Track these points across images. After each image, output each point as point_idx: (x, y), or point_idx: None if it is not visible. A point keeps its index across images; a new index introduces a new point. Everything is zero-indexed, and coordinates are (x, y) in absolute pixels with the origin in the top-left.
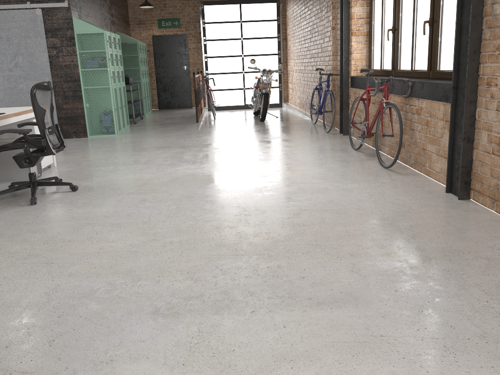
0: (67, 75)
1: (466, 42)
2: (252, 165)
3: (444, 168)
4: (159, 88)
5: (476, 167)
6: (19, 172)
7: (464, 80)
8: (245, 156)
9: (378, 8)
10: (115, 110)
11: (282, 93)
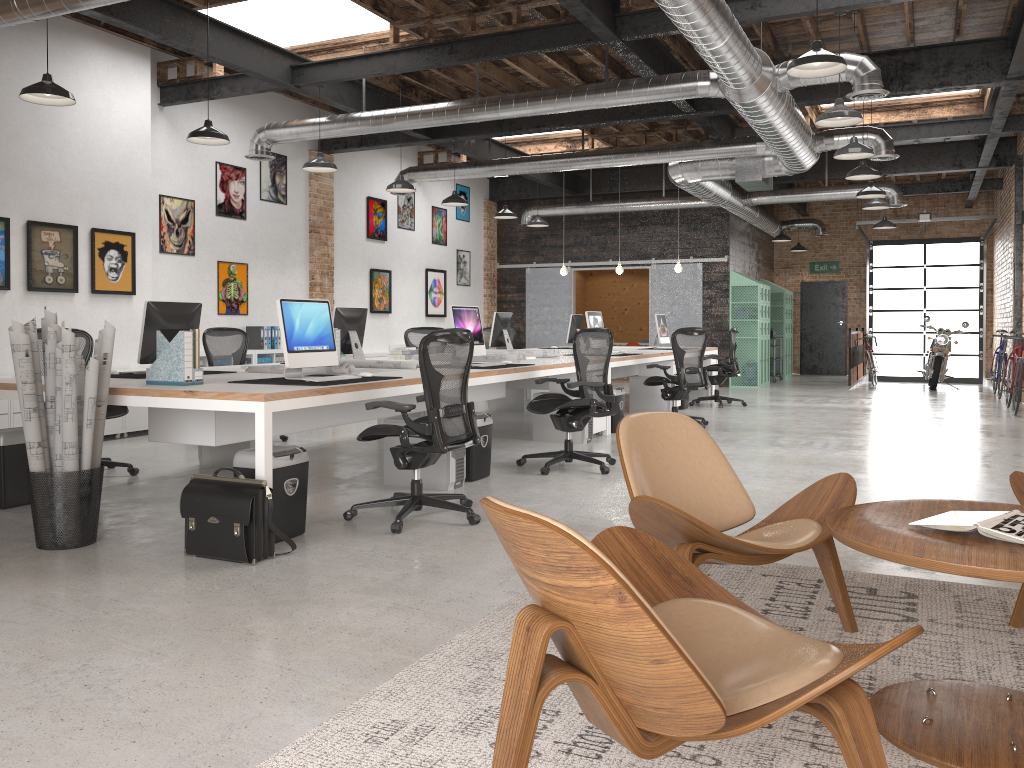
0: (716, 324)
1: None
2: (891, 407)
3: None
4: (803, 347)
5: None
6: (697, 394)
7: None
8: (888, 404)
9: None
10: (760, 361)
11: (983, 365)
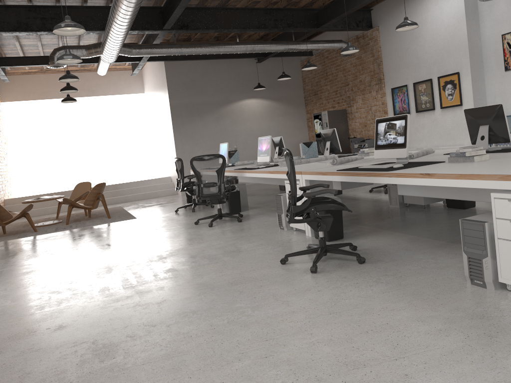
0: None
1: None
2: None
3: None
4: None
5: None
6: None
7: None
8: None
9: None
10: None
11: None
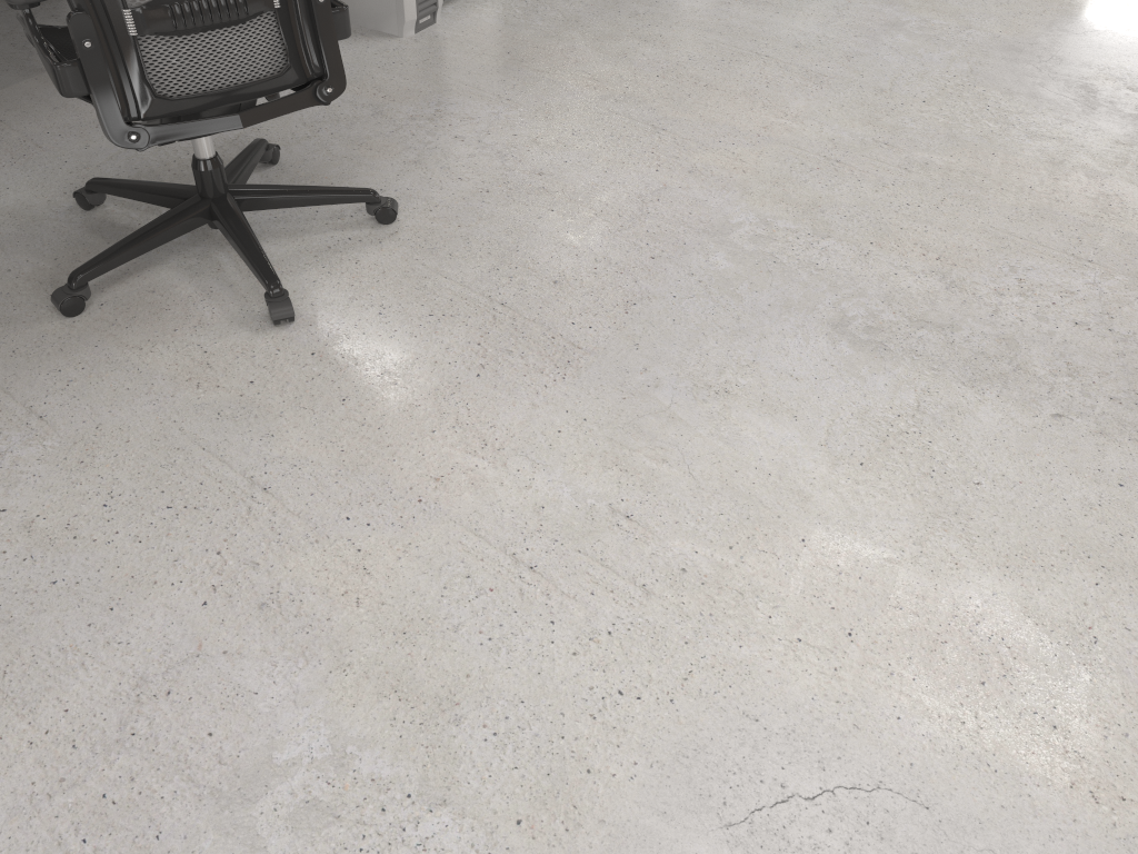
0: None
1: None
2: None
3: None
4: None
5: None
6: None
7: None
8: None
9: None
10: None
11: None
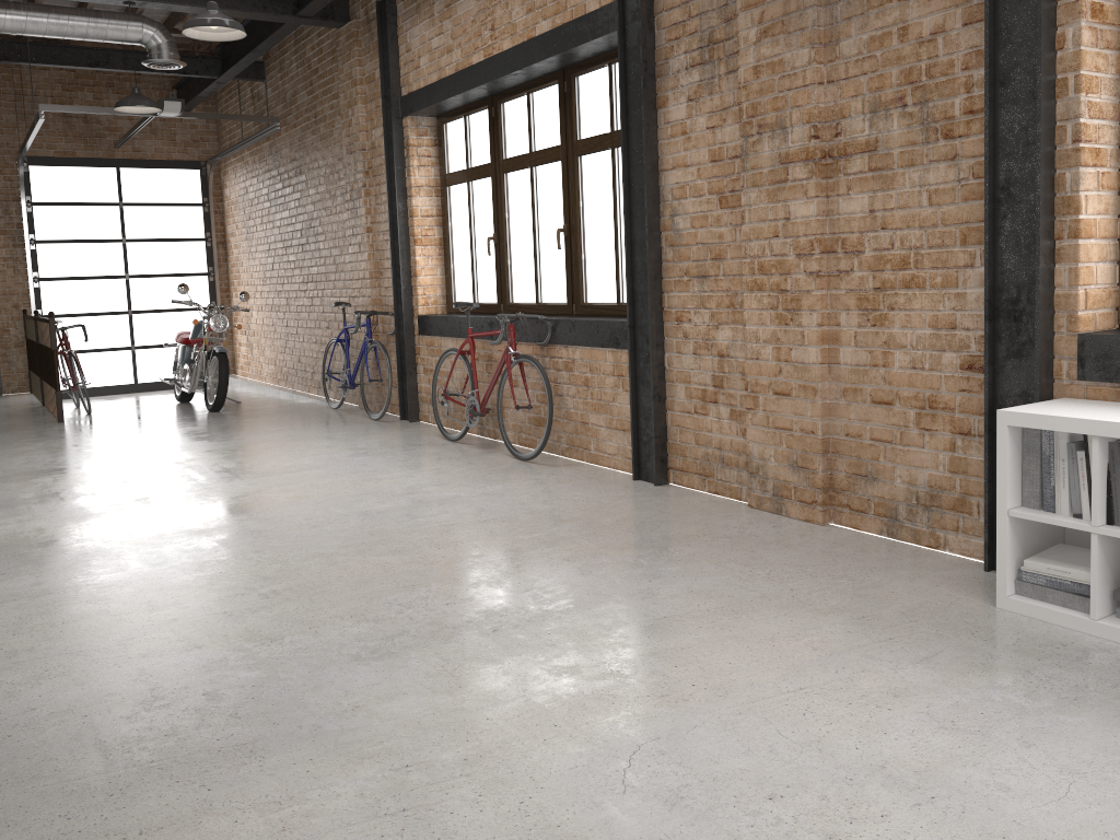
0: None
1: (642, 264)
2: (288, 480)
3: (623, 446)
4: None
5: (674, 436)
6: None
7: (645, 315)
8: (257, 469)
9: (460, 200)
10: None
11: None
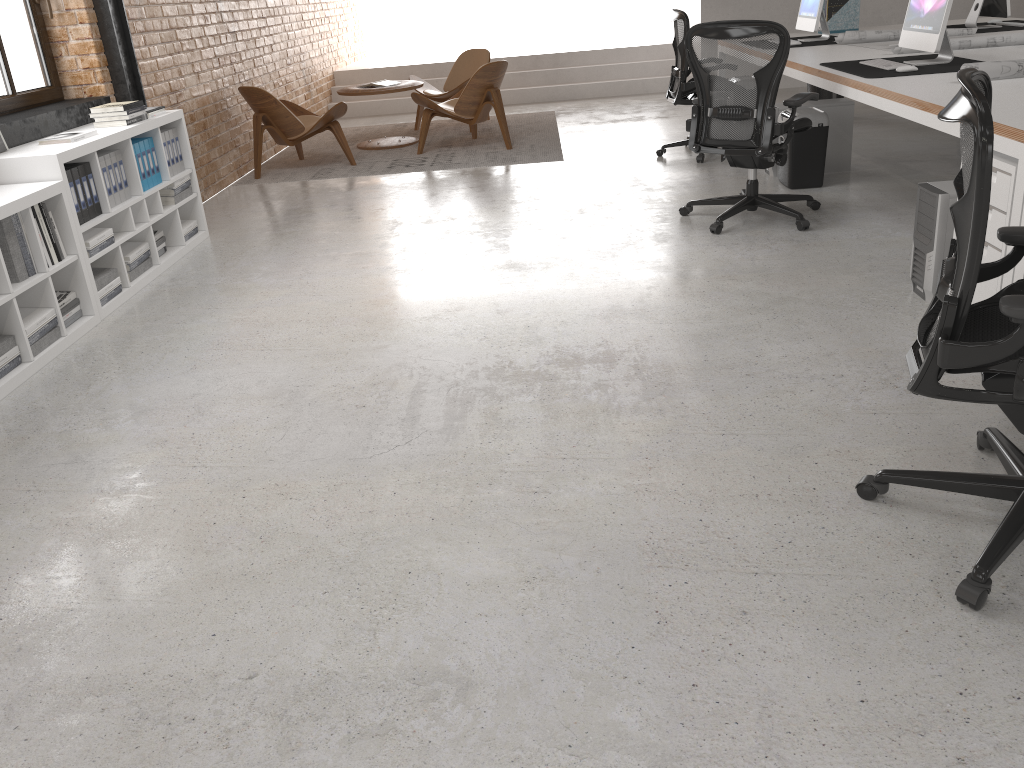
0: None
1: None
2: None
3: None
4: None
5: None
6: None
7: None
8: None
9: None
10: None
11: None
